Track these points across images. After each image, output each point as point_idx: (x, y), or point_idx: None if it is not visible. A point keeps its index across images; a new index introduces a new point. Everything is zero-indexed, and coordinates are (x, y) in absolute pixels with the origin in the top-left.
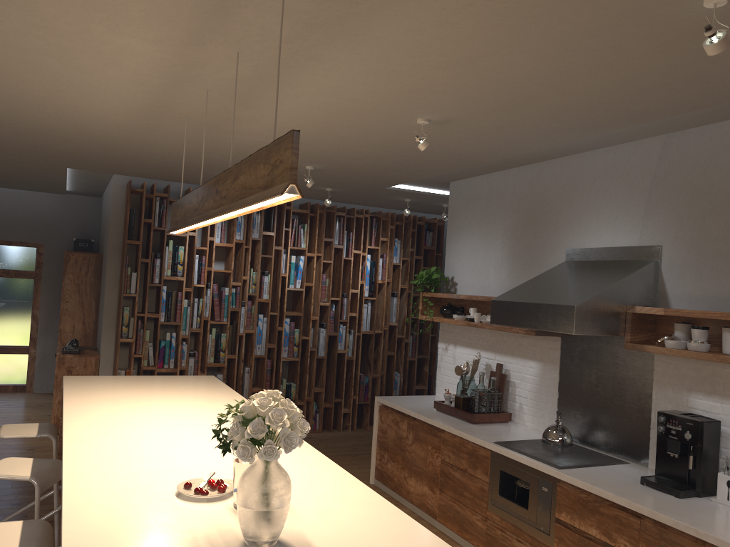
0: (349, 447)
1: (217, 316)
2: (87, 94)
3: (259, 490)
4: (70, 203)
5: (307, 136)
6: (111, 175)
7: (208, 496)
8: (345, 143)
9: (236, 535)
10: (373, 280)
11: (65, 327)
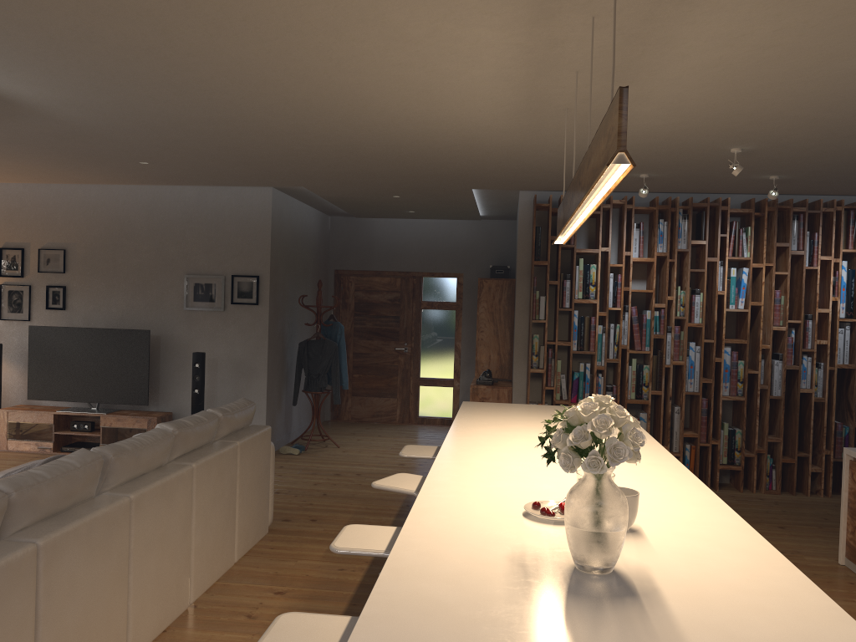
0: (817, 516)
1: (637, 344)
2: (460, 102)
3: (584, 507)
4: (486, 229)
5: (716, 108)
6: (517, 192)
7: (553, 517)
8: (771, 109)
9: (568, 558)
10: (851, 295)
11: (481, 358)
